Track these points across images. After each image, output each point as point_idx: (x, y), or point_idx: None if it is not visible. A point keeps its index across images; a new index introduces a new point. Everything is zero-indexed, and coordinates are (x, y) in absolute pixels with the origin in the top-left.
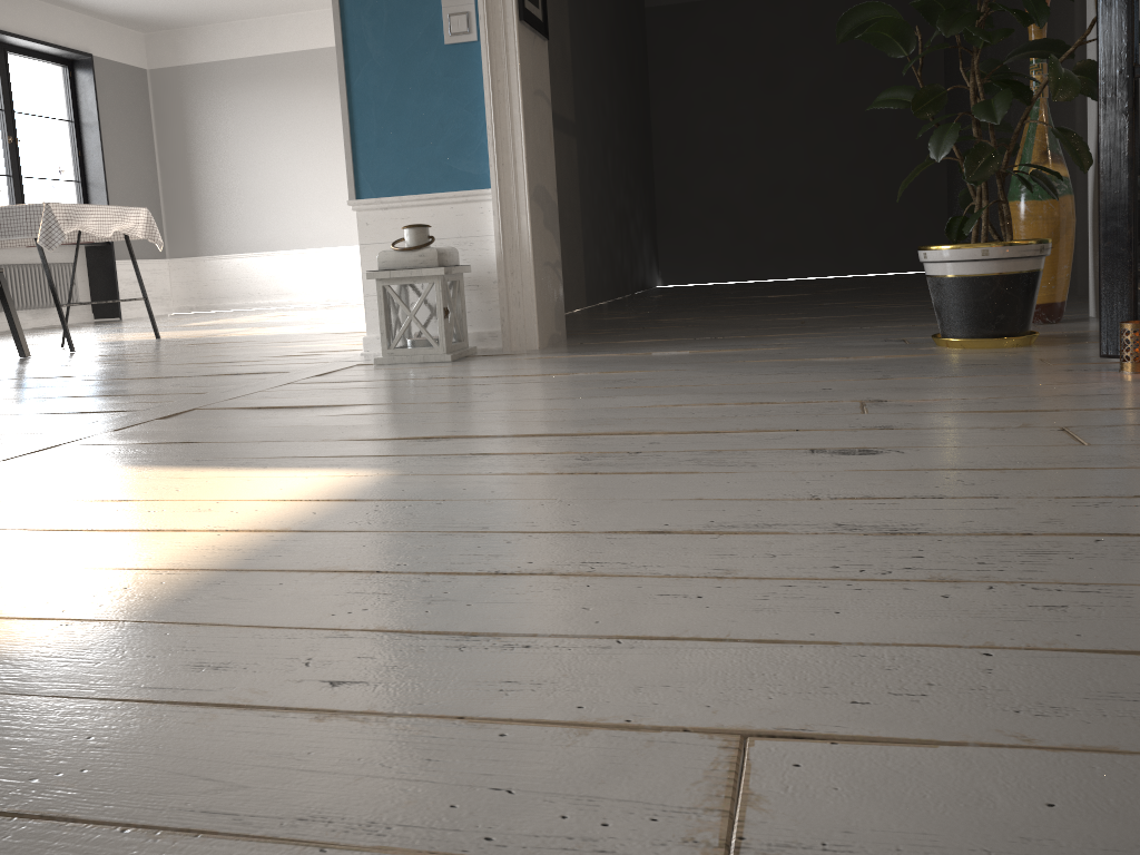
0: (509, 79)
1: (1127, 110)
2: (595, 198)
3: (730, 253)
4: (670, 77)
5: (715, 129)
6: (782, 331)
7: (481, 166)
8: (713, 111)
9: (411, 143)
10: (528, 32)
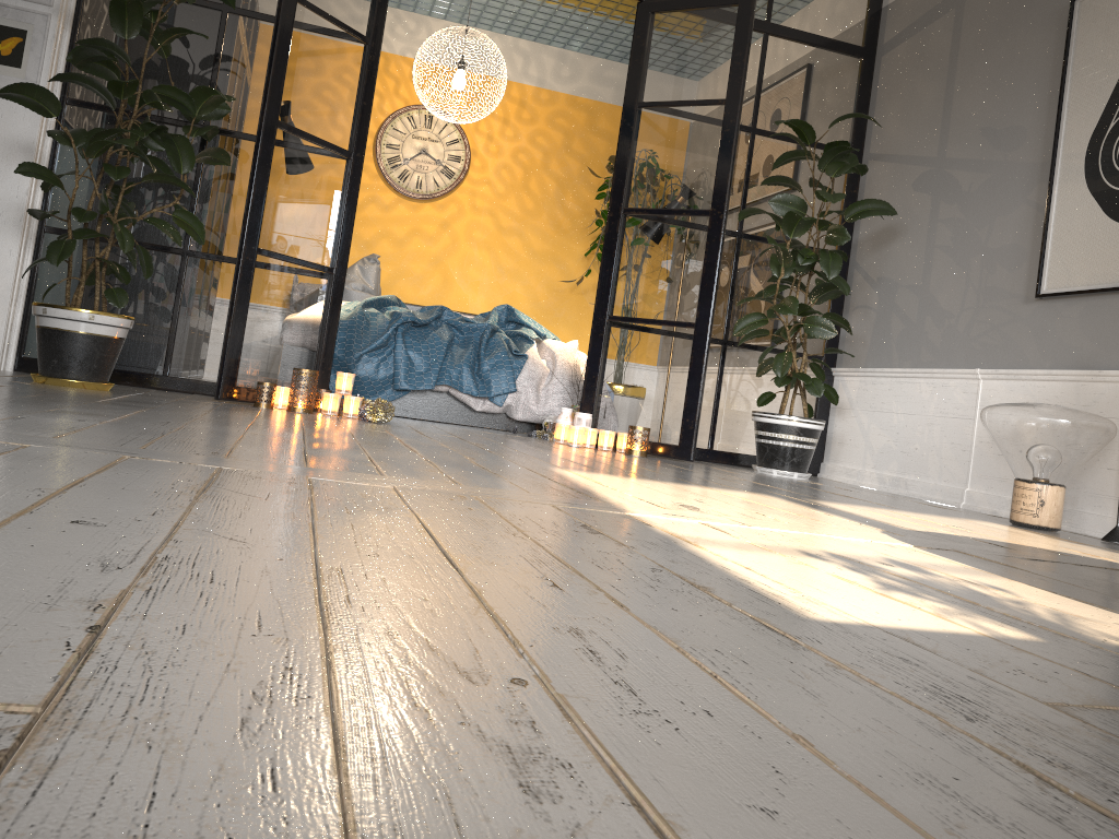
0: None
1: (253, 269)
2: None
3: None
4: None
5: None
6: None
7: None
8: None
9: None
10: None
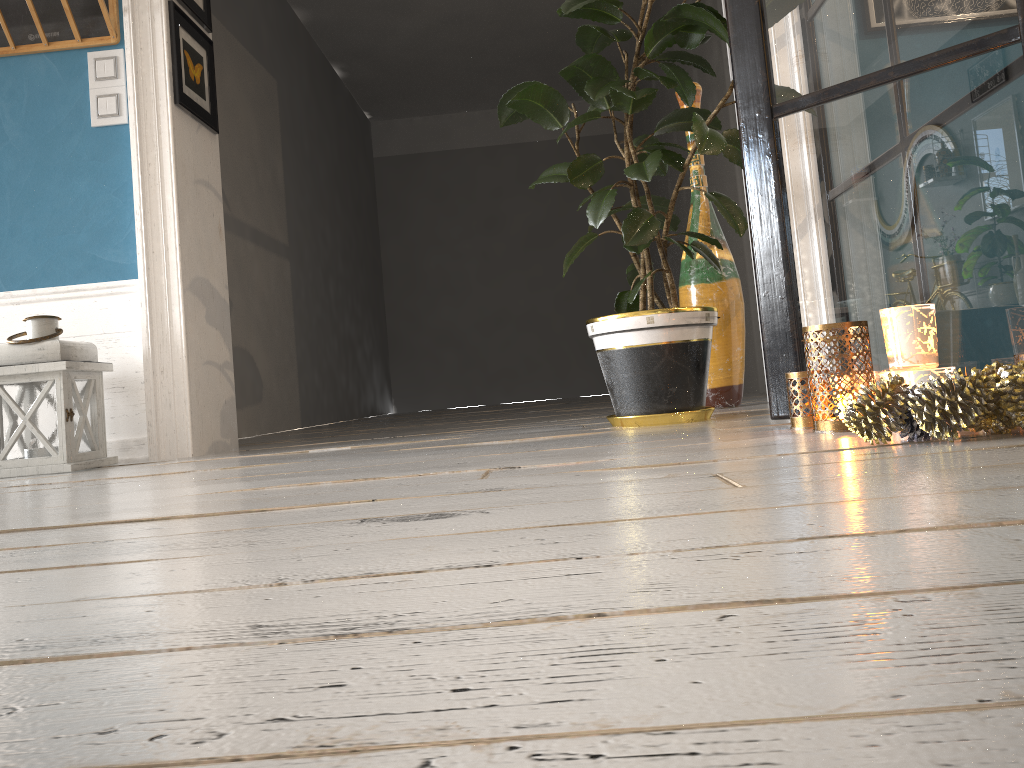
0: (161, 162)
1: (770, 151)
2: (313, 321)
3: (459, 379)
4: (398, 219)
5: (441, 266)
6: (468, 428)
7: (130, 255)
8: (438, 250)
9: (50, 231)
10: (188, 119)
